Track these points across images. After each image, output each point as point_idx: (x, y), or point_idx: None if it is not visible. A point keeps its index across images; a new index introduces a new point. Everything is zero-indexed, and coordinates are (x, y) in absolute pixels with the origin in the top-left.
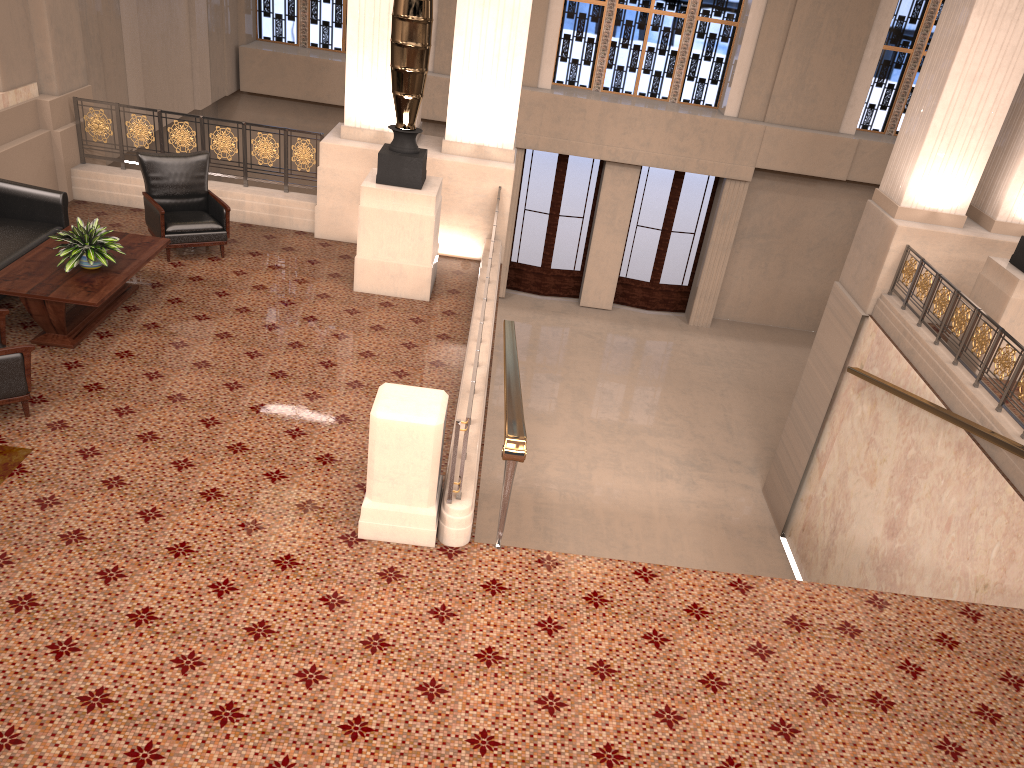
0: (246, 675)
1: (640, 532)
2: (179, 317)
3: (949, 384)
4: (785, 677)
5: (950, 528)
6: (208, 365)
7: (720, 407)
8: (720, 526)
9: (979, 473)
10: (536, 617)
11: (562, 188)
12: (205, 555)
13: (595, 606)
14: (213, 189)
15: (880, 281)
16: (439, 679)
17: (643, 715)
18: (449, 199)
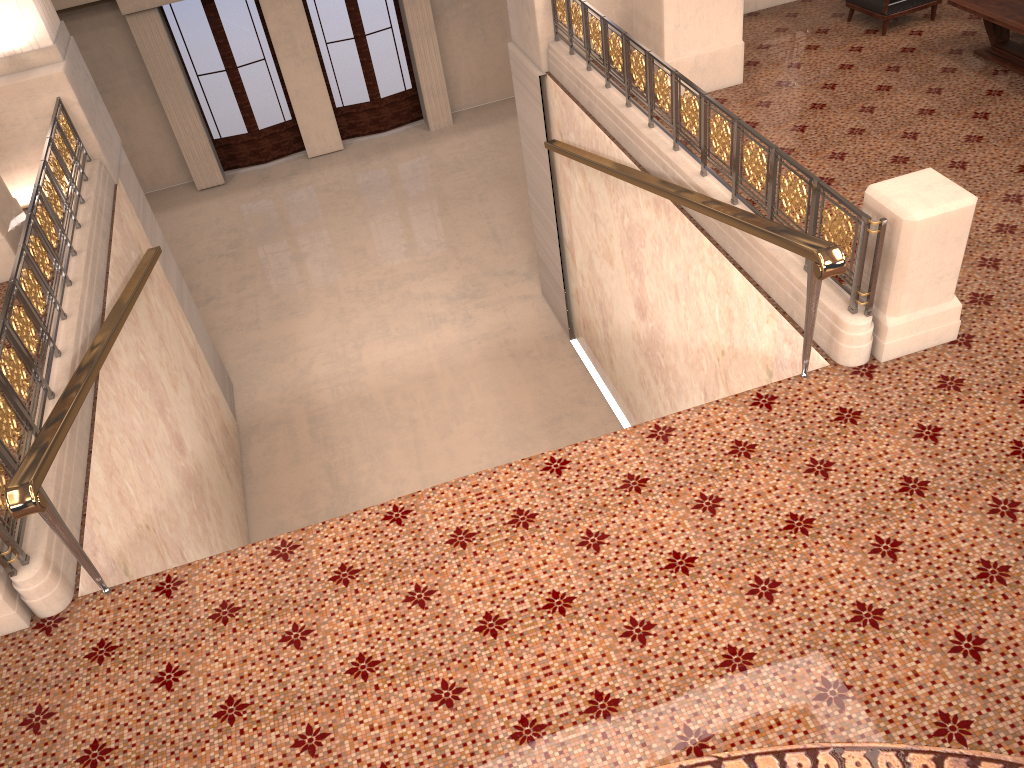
0: None
1: (425, 398)
2: None
3: (628, 133)
4: (448, 620)
5: (679, 297)
6: None
7: (482, 216)
8: (507, 355)
9: (679, 229)
10: (153, 671)
11: (224, 35)
12: None
13: (224, 622)
14: None
15: (541, 29)
16: None
17: (281, 752)
18: (11, 136)
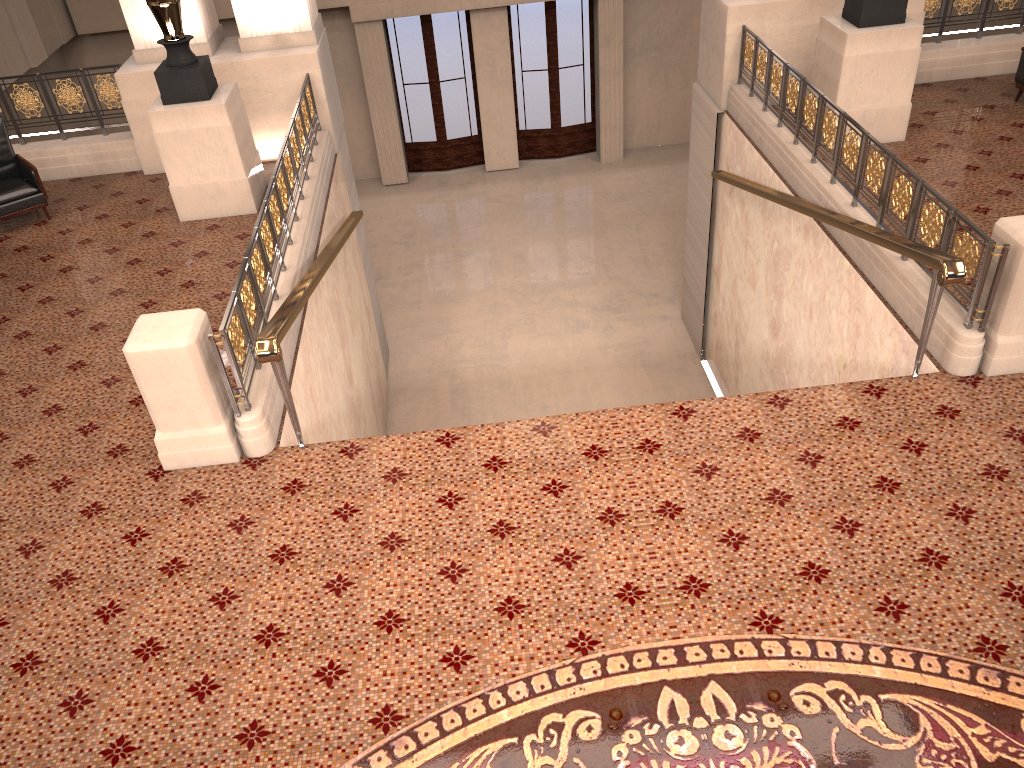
0: (47, 624)
1: (558, 389)
2: (3, 293)
3: (791, 166)
4: (576, 508)
5: (813, 315)
6: (29, 334)
7: (636, 242)
8: (639, 364)
9: (823, 253)
10: (333, 506)
11: (434, 52)
12: (15, 521)
13: (393, 482)
14: (31, 151)
15: (726, 72)
16: (232, 587)
17: (428, 576)
18: (262, 100)
